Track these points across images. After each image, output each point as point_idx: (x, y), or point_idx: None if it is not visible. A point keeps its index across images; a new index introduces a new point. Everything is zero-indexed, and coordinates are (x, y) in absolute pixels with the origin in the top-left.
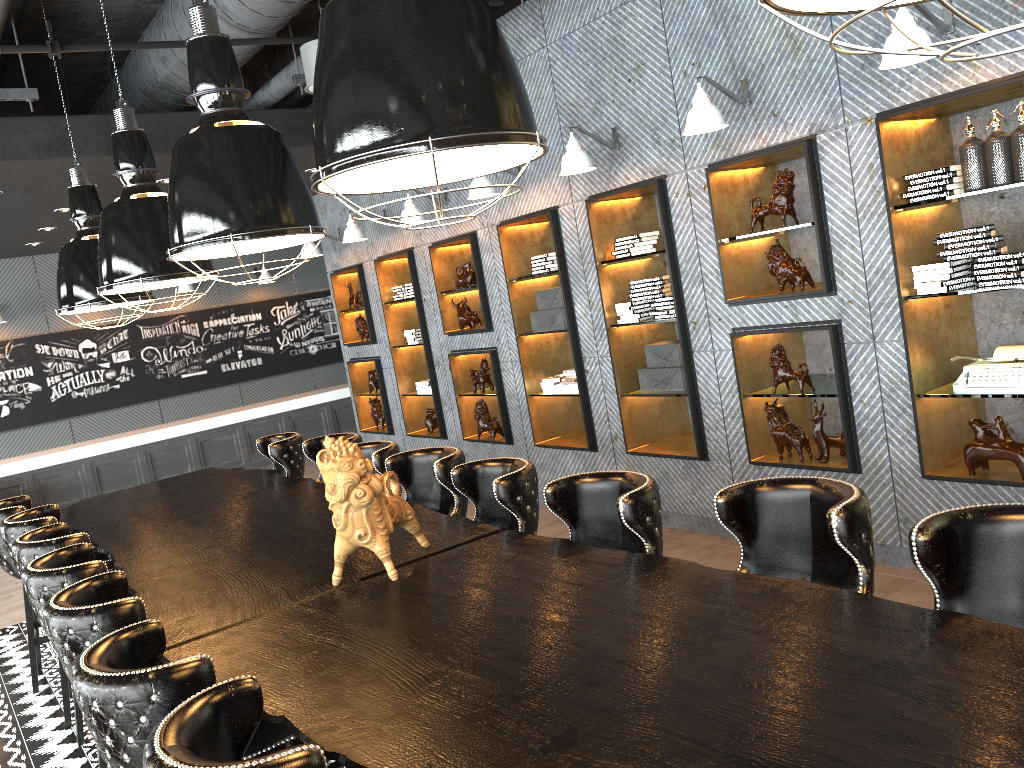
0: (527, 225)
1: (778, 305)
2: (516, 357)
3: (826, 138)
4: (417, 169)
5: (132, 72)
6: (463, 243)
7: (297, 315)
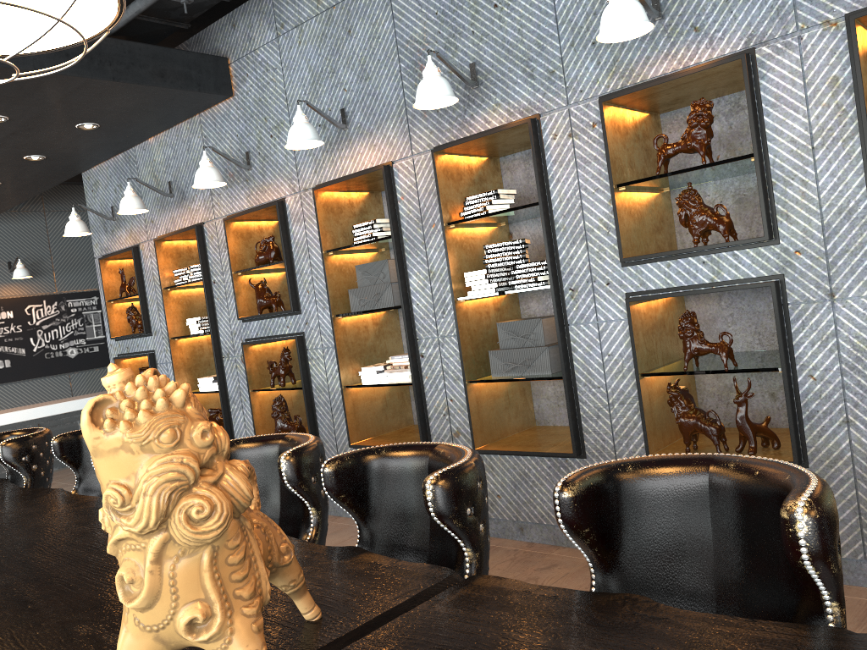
0: (346, 193)
1: (692, 261)
2: (329, 343)
3: (770, 51)
4: None
5: None
6: (263, 219)
7: (56, 315)
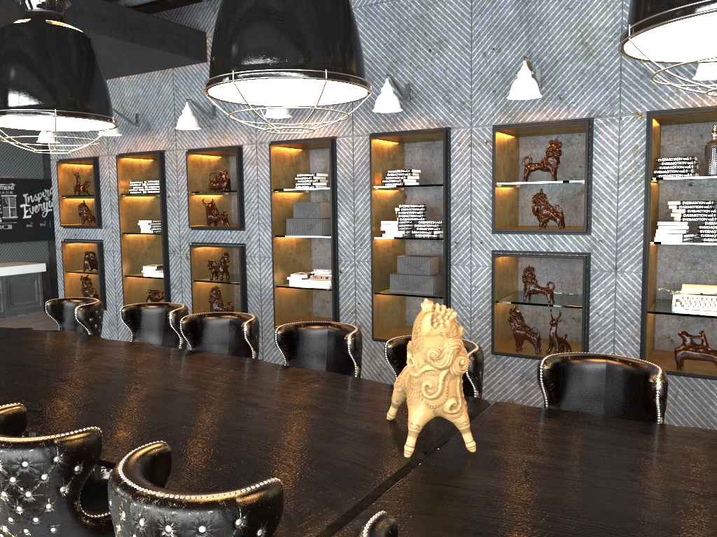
0: (289, 149)
1: (537, 237)
2: (266, 254)
3: (602, 122)
4: (644, 39)
5: None
6: (212, 155)
7: None
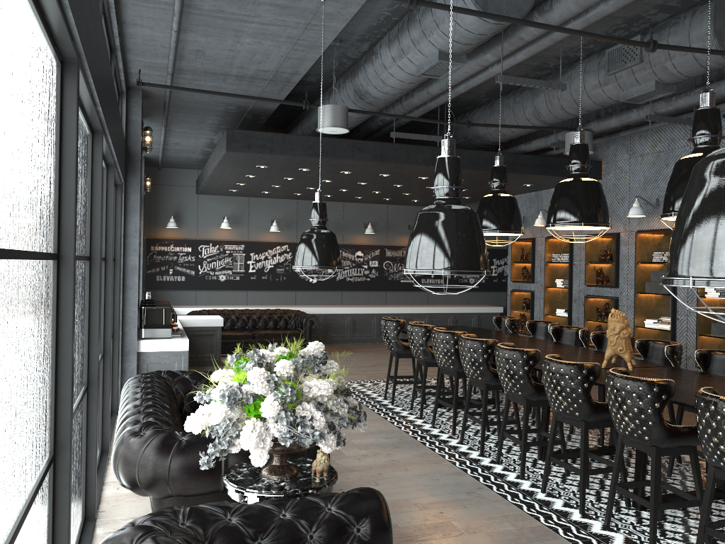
0: (651, 234)
1: None
2: (630, 304)
3: None
4: None
5: (461, 127)
6: (604, 237)
7: None
